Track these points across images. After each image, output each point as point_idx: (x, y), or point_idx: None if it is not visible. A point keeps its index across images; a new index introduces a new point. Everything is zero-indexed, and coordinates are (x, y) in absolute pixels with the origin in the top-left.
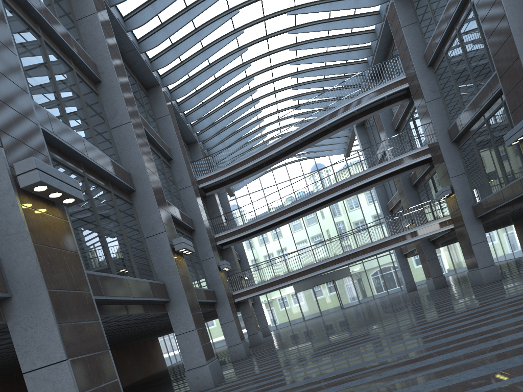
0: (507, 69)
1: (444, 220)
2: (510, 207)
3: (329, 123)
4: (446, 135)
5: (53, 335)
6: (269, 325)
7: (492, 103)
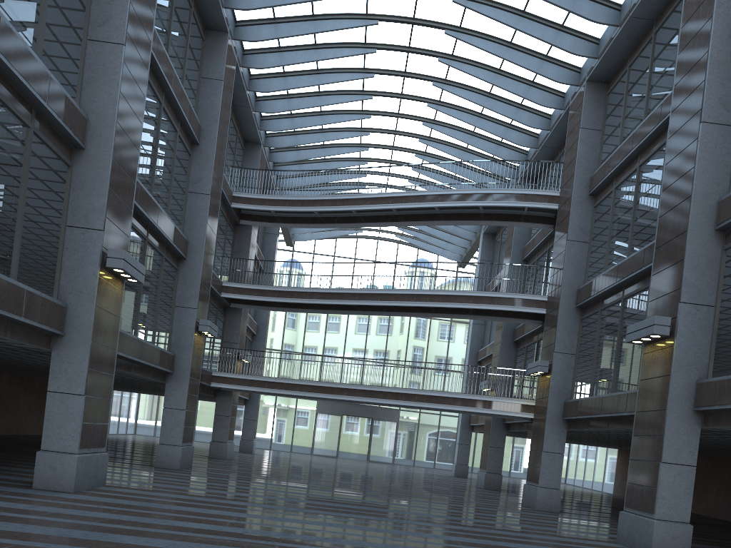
0: (669, 240)
1: (525, 403)
2: (605, 425)
3: (438, 206)
4: (573, 294)
5: None
6: (262, 440)
7: (638, 279)
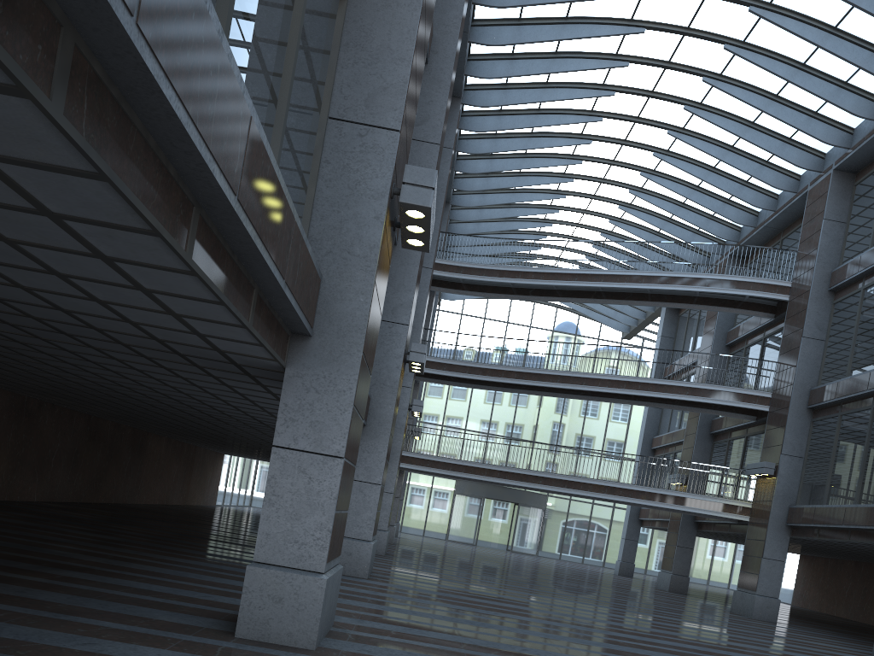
0: None
1: (741, 505)
2: (845, 536)
3: (657, 289)
4: (805, 394)
5: (342, 417)
6: None
7: None
